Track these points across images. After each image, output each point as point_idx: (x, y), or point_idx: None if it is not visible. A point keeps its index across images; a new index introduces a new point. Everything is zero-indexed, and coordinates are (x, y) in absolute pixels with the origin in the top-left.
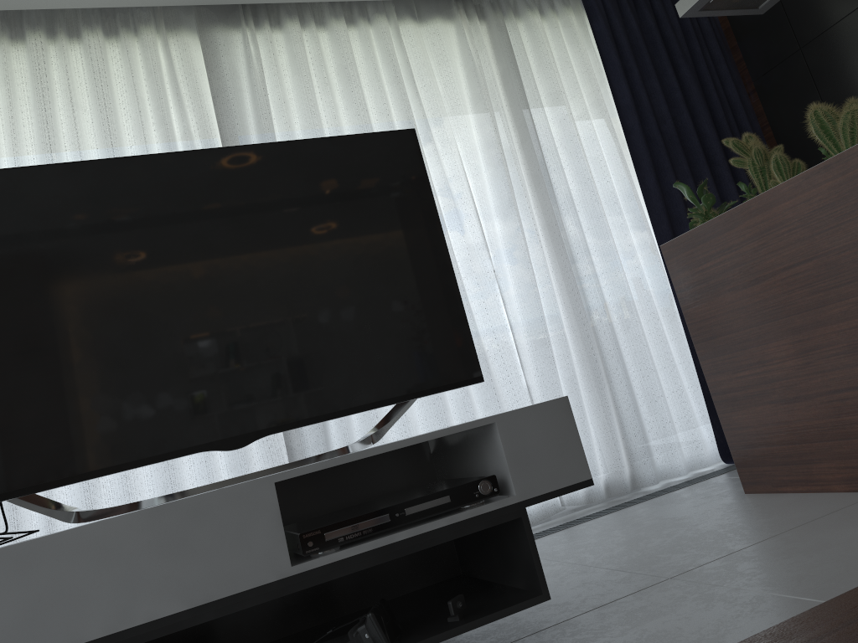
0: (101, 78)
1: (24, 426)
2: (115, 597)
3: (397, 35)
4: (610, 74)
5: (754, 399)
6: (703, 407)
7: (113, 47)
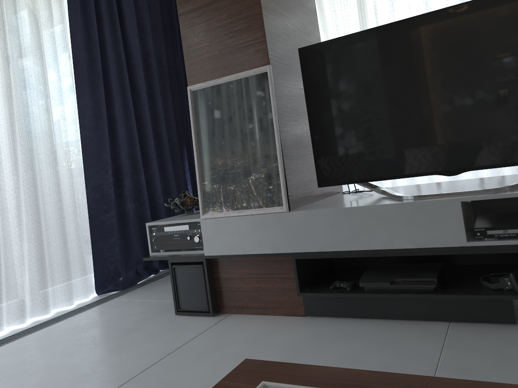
0: None
1: (356, 154)
2: (385, 235)
3: None
4: None
5: None
6: None
7: None
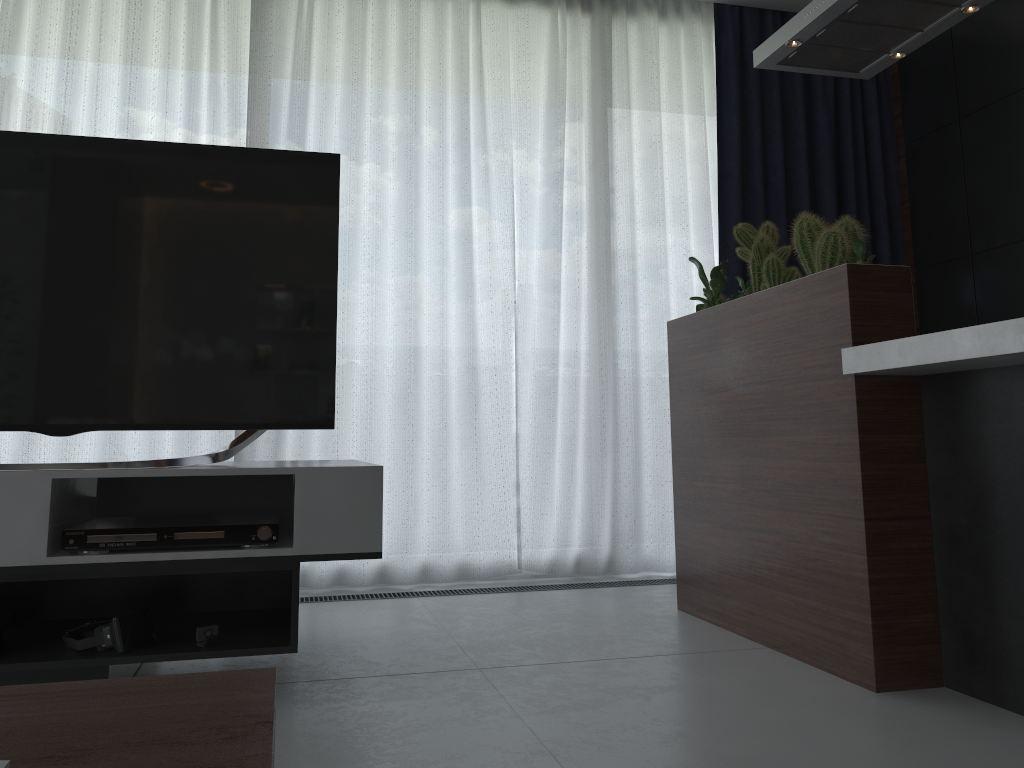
0: (136, 10)
1: None
2: None
3: (476, 15)
4: (723, 104)
5: (701, 514)
6: None
7: None
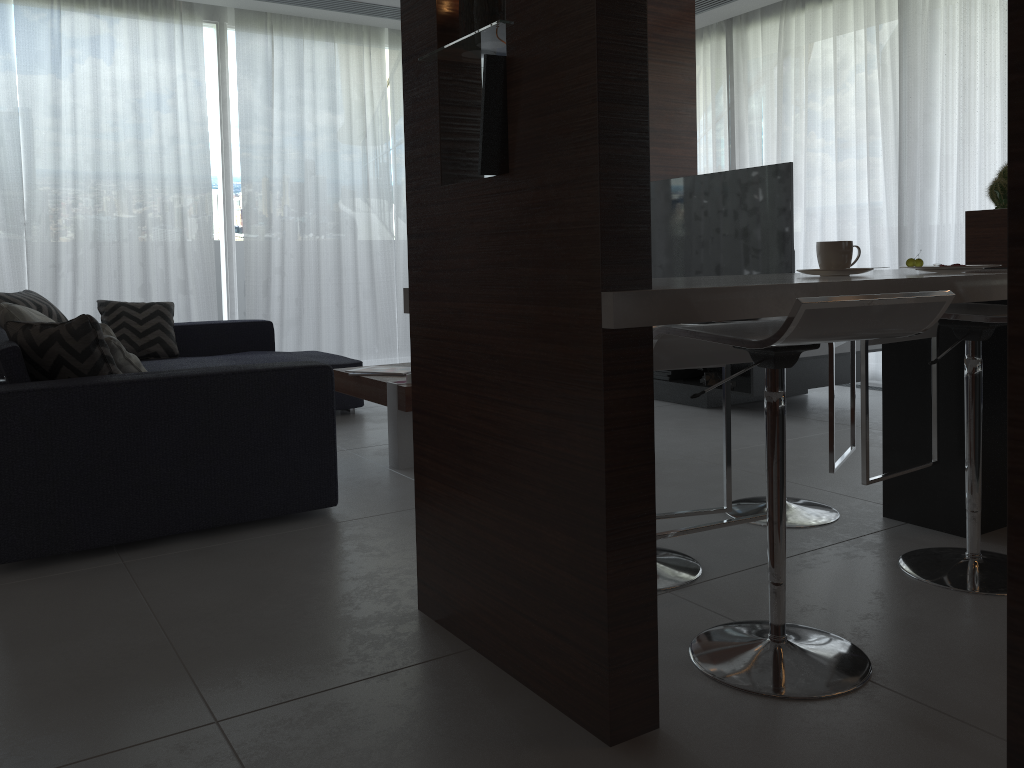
0: (835, 32)
1: (657, 275)
2: None
3: None
4: None
5: None
6: None
7: (851, 1)
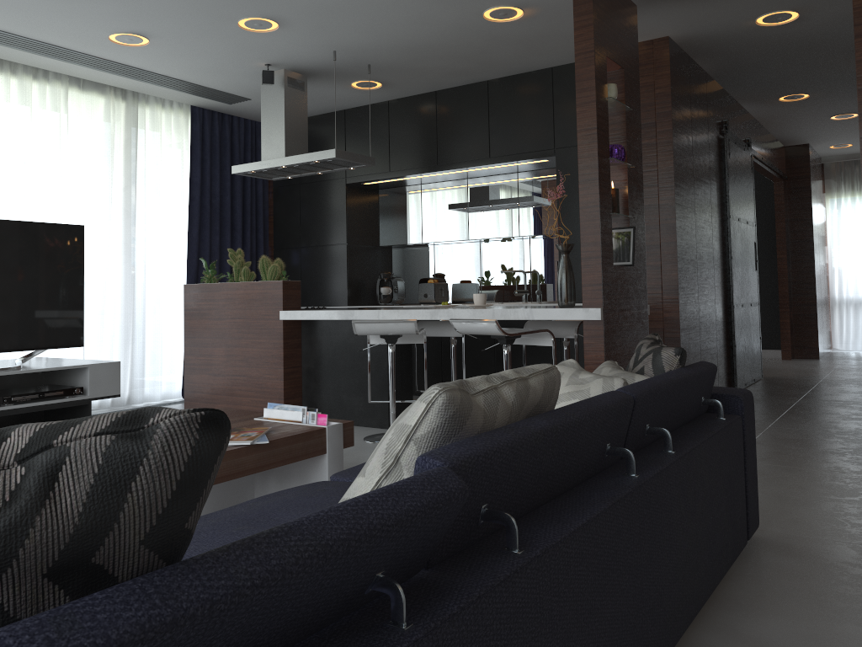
0: None
1: None
2: None
3: (65, 98)
4: (193, 160)
5: (202, 371)
6: (182, 366)
7: None
